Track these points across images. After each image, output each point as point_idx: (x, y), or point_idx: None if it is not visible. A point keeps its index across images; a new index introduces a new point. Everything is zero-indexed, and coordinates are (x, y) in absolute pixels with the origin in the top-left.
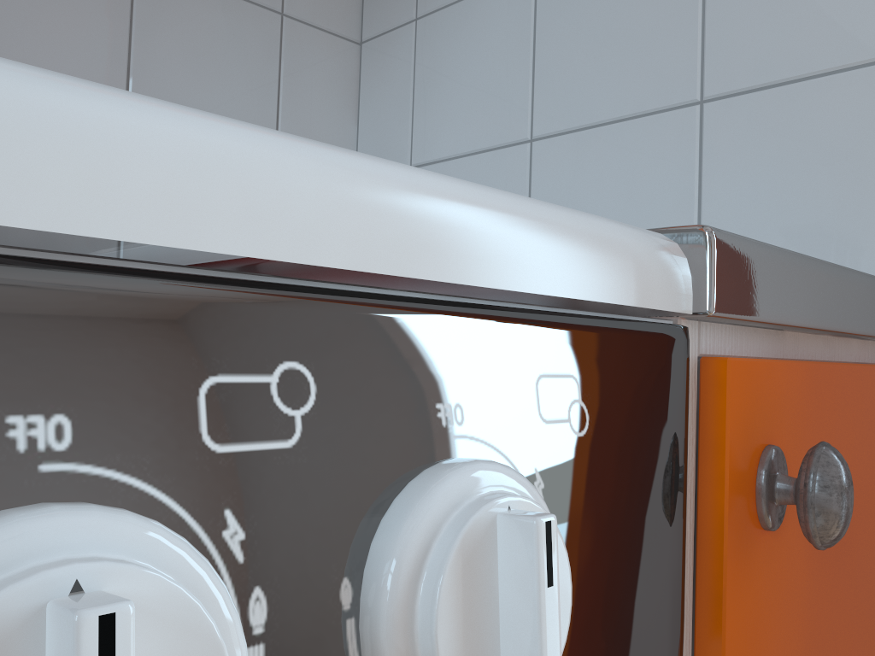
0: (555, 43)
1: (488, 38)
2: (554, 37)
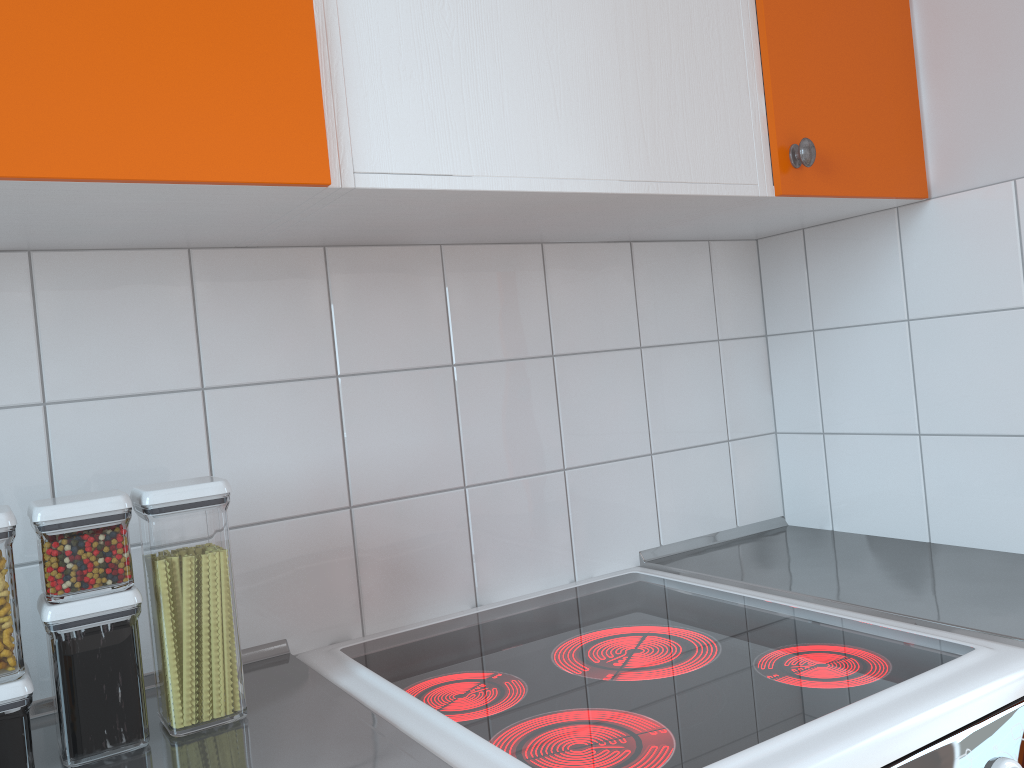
0: (929, 375)
1: (876, 359)
2: (928, 371)
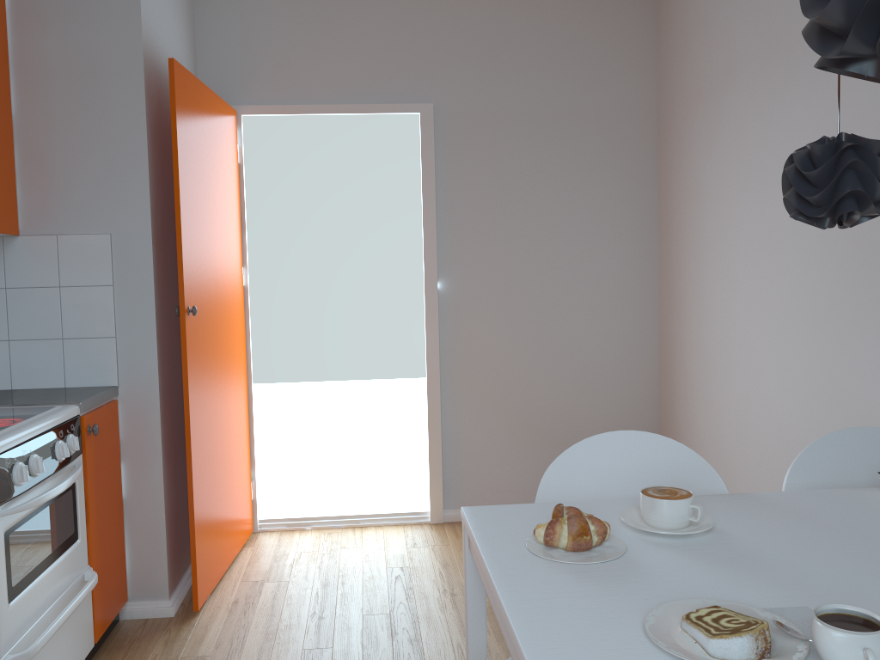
0: (15, 313)
1: None
2: (15, 311)
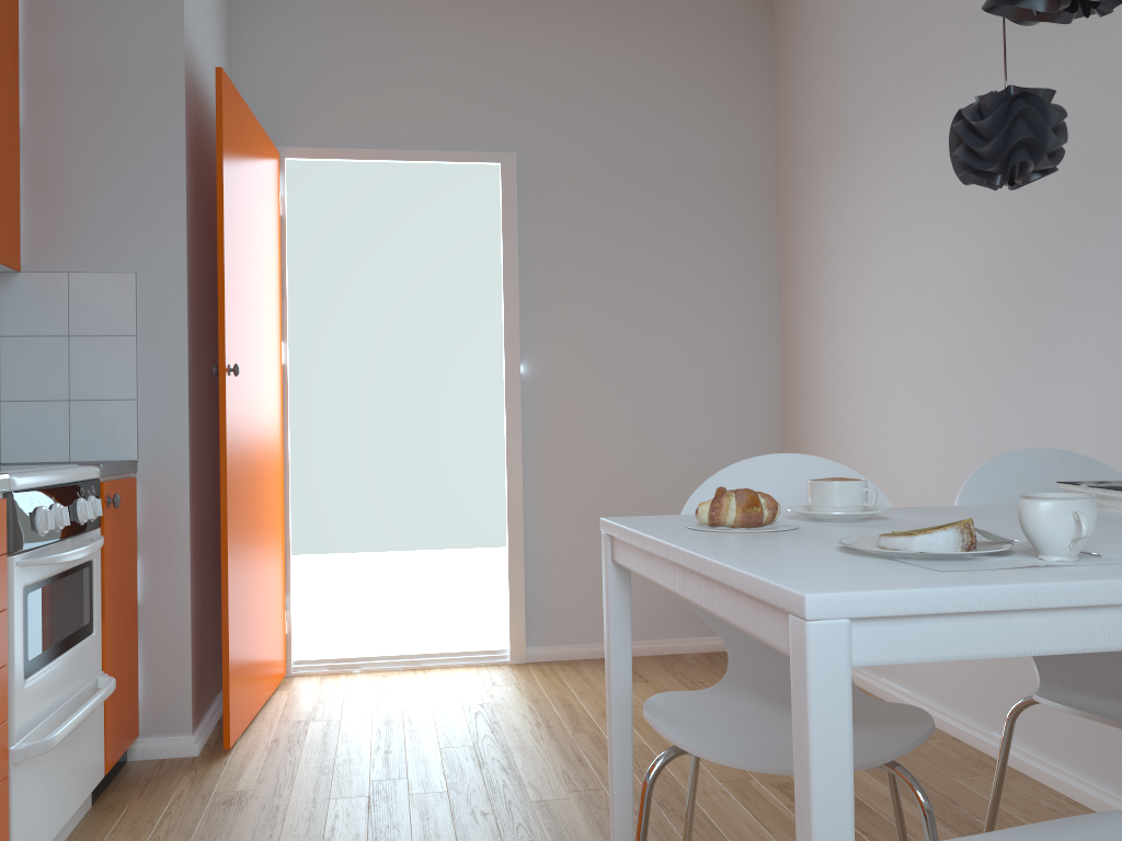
0: (11, 367)
1: None
2: (10, 365)
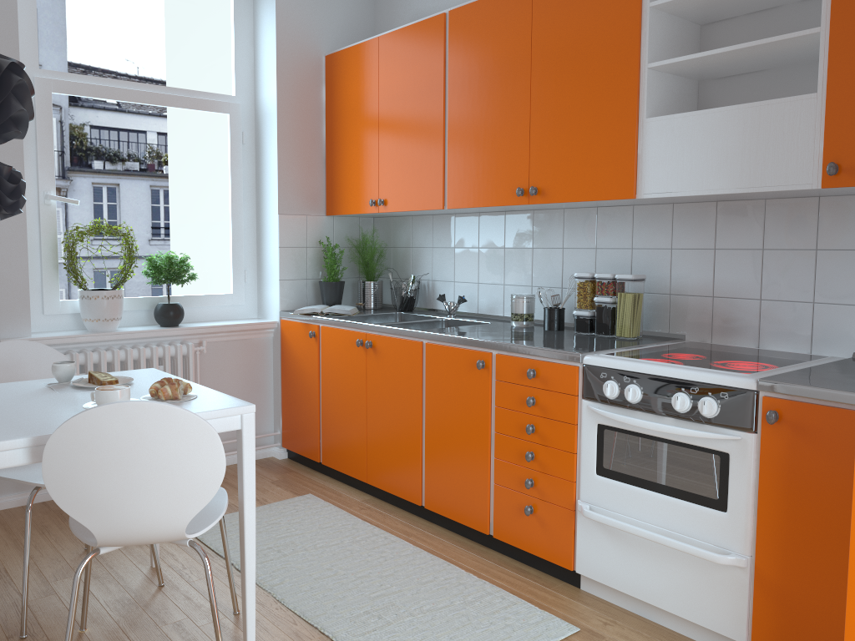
0: None
1: None
2: None
